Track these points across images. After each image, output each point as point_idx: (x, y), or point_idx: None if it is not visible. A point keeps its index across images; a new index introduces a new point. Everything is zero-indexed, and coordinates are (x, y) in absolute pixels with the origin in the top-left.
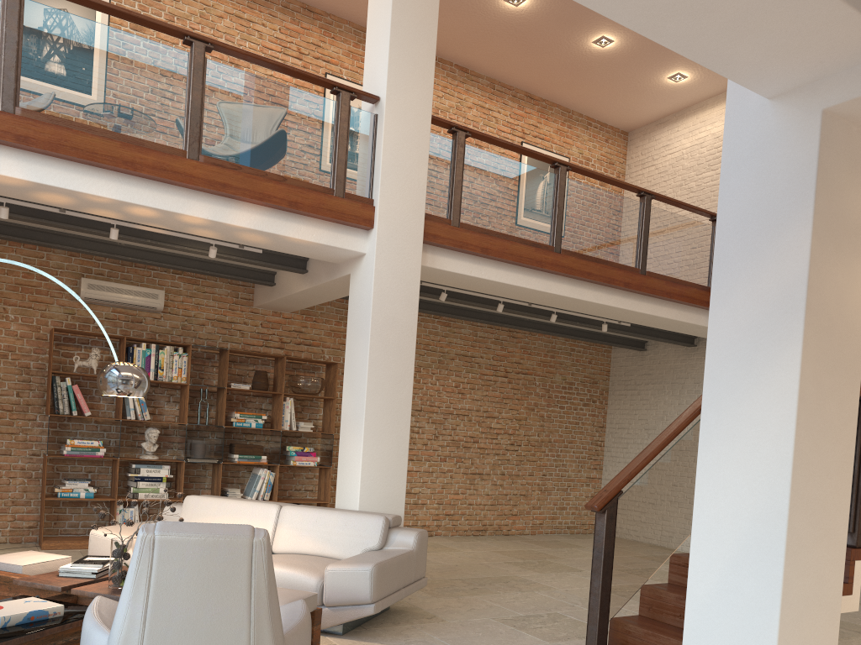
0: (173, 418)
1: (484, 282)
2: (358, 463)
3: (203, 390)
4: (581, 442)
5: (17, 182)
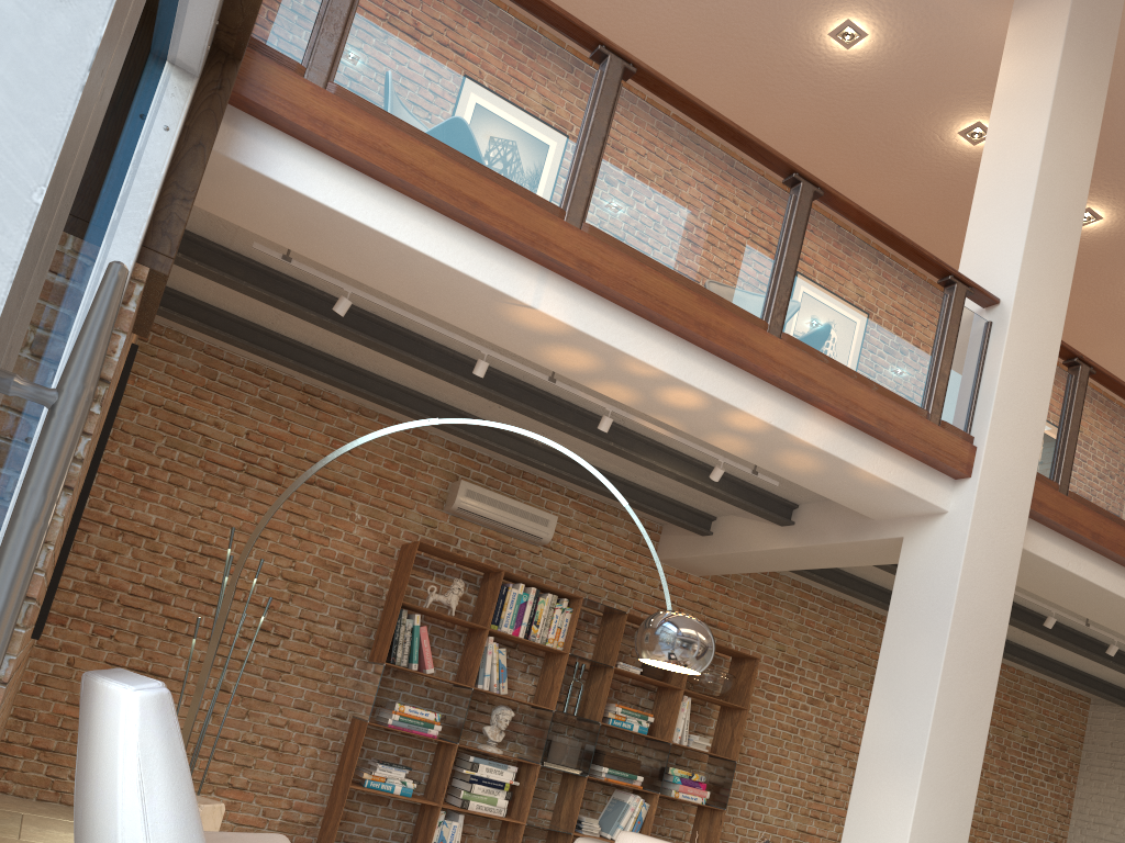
0: (524, 697)
1: (1072, 582)
2: (902, 829)
3: (578, 664)
4: (1036, 833)
5: (548, 326)
